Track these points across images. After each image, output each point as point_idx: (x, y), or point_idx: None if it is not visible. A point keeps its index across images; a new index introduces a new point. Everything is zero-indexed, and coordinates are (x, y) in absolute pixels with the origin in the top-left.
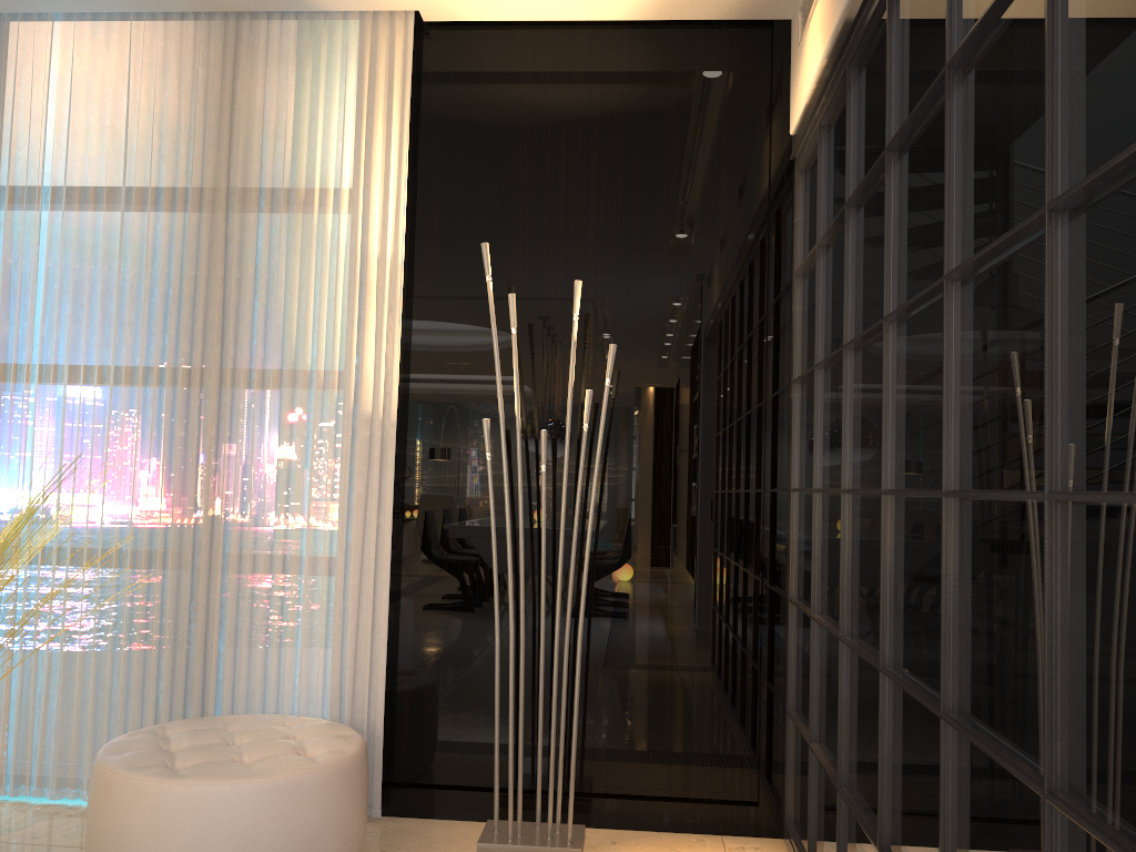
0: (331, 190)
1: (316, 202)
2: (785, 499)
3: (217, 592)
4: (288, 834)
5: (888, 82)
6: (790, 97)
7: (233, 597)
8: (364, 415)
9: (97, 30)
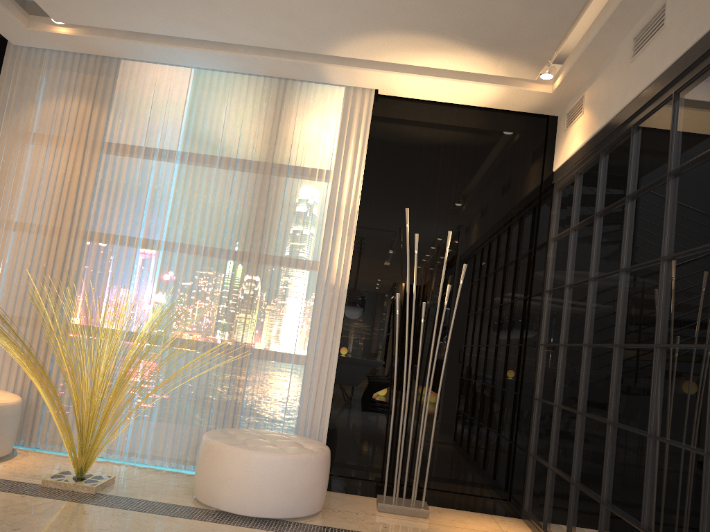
0: (324, 171)
1: (317, 176)
2: (536, 349)
3: (247, 366)
4: (304, 483)
5: (629, 168)
6: (554, 153)
7: (254, 369)
8: (331, 284)
9: (213, 77)
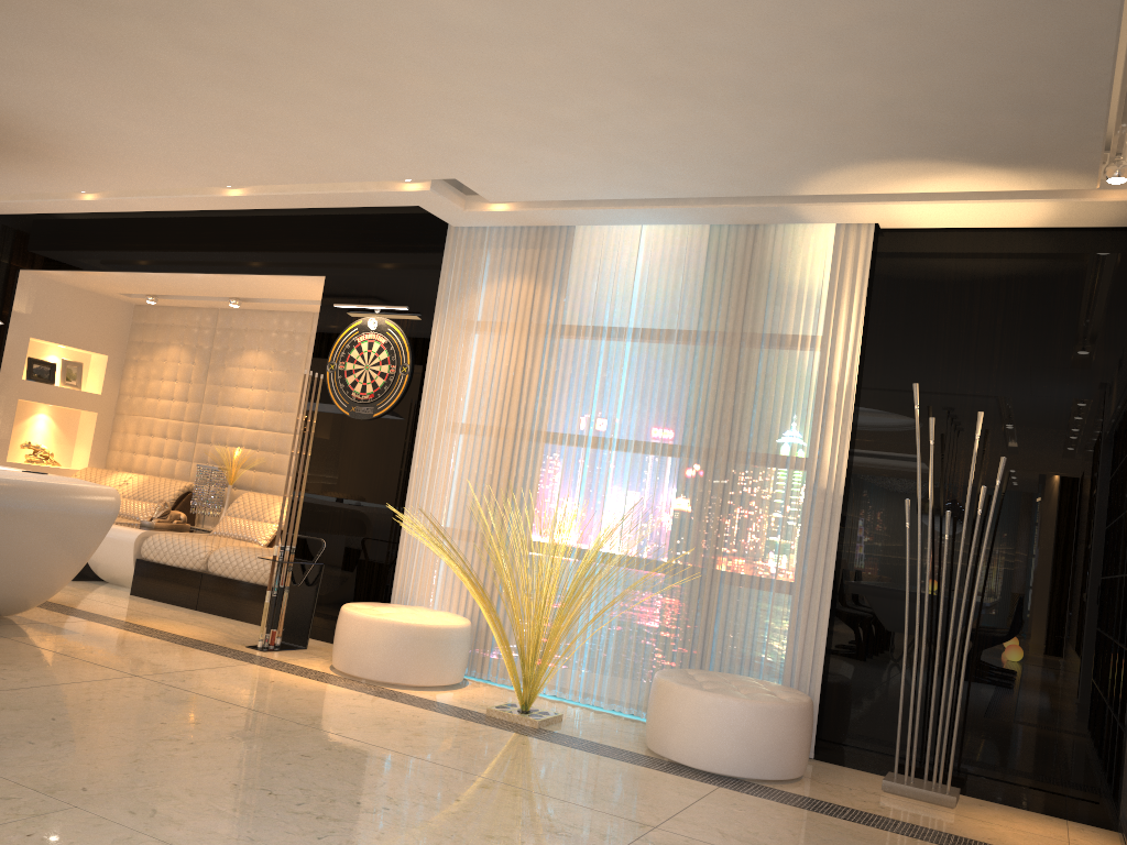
0: (809, 339)
1: (798, 347)
2: None
3: (716, 594)
4: (769, 738)
5: None
6: None
7: (725, 598)
8: (820, 489)
9: (666, 234)
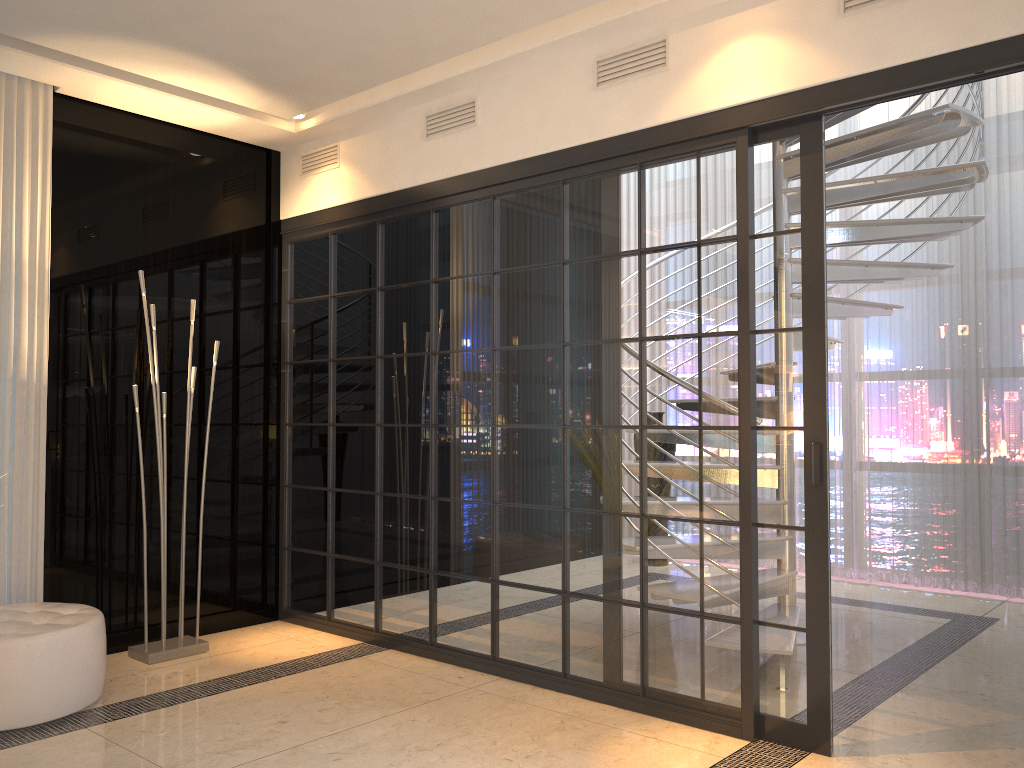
0: None
1: None
2: (279, 429)
3: None
4: (99, 657)
5: (431, 252)
6: (280, 197)
7: None
8: (22, 380)
9: None
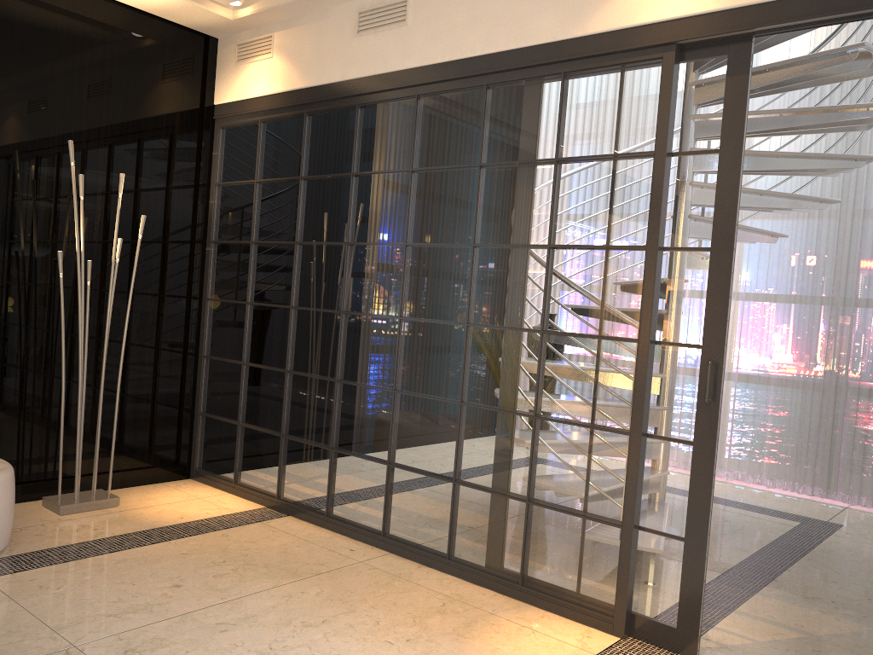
0: None
1: None
2: (201, 304)
3: None
4: (5, 510)
5: (354, 146)
6: (215, 83)
7: None
8: None
9: None
